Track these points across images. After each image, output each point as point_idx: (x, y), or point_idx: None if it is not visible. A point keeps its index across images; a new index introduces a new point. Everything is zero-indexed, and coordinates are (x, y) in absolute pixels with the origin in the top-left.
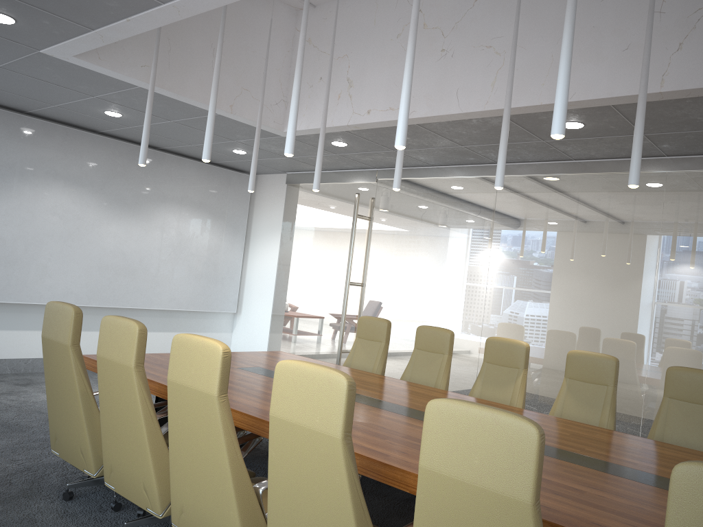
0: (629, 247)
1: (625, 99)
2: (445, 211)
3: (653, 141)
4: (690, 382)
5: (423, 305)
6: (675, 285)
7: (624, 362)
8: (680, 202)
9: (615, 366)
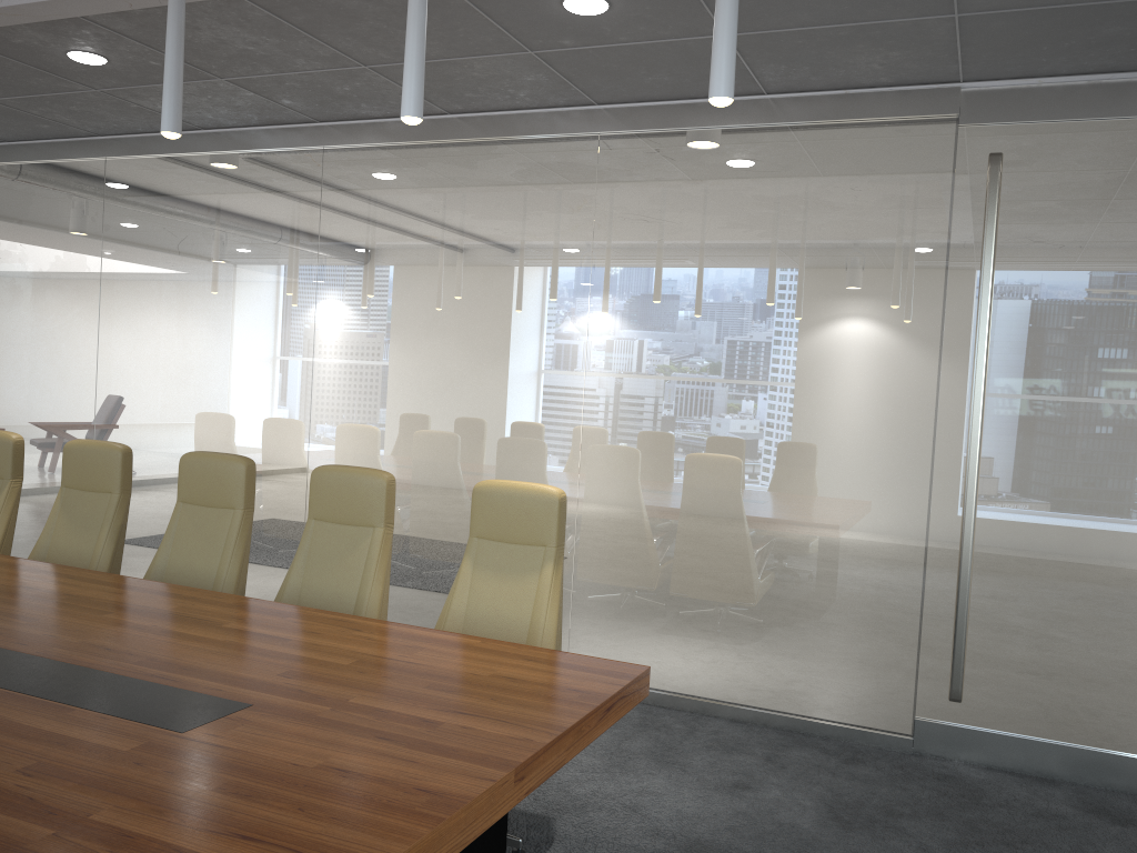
0: (282, 272)
1: (80, 5)
2: (34, 221)
3: (256, 92)
4: (203, 474)
5: (11, 390)
6: (338, 329)
7: (280, 458)
8: (341, 196)
9: (121, 461)
